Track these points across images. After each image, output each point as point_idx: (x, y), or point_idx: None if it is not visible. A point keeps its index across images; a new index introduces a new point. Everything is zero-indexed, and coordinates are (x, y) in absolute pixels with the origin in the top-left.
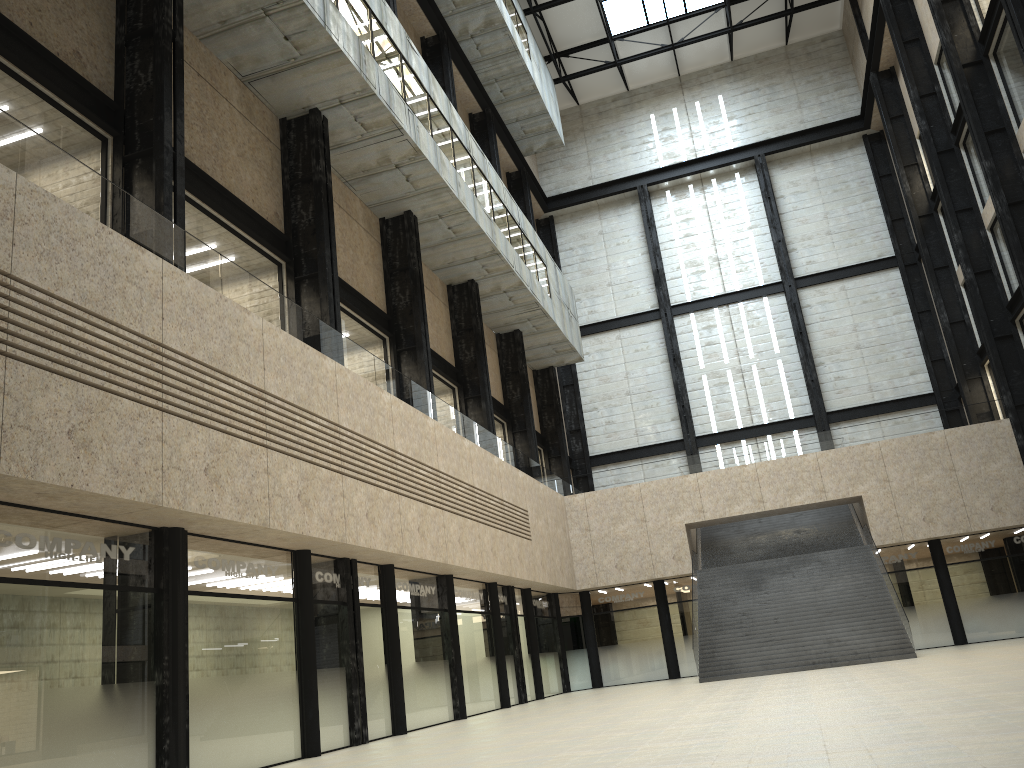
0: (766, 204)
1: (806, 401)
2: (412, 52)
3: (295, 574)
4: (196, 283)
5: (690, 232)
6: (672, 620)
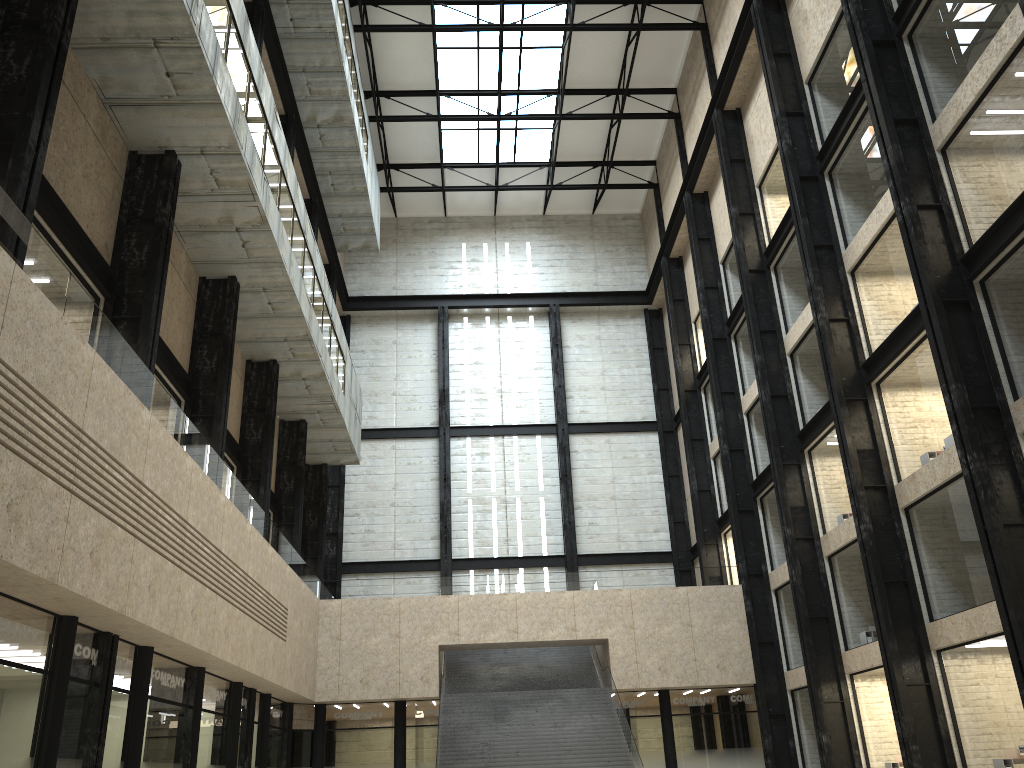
0: (554, 350)
1: (560, 541)
2: (276, 124)
3: (55, 643)
4: (42, 297)
5: (480, 360)
6: (407, 744)
